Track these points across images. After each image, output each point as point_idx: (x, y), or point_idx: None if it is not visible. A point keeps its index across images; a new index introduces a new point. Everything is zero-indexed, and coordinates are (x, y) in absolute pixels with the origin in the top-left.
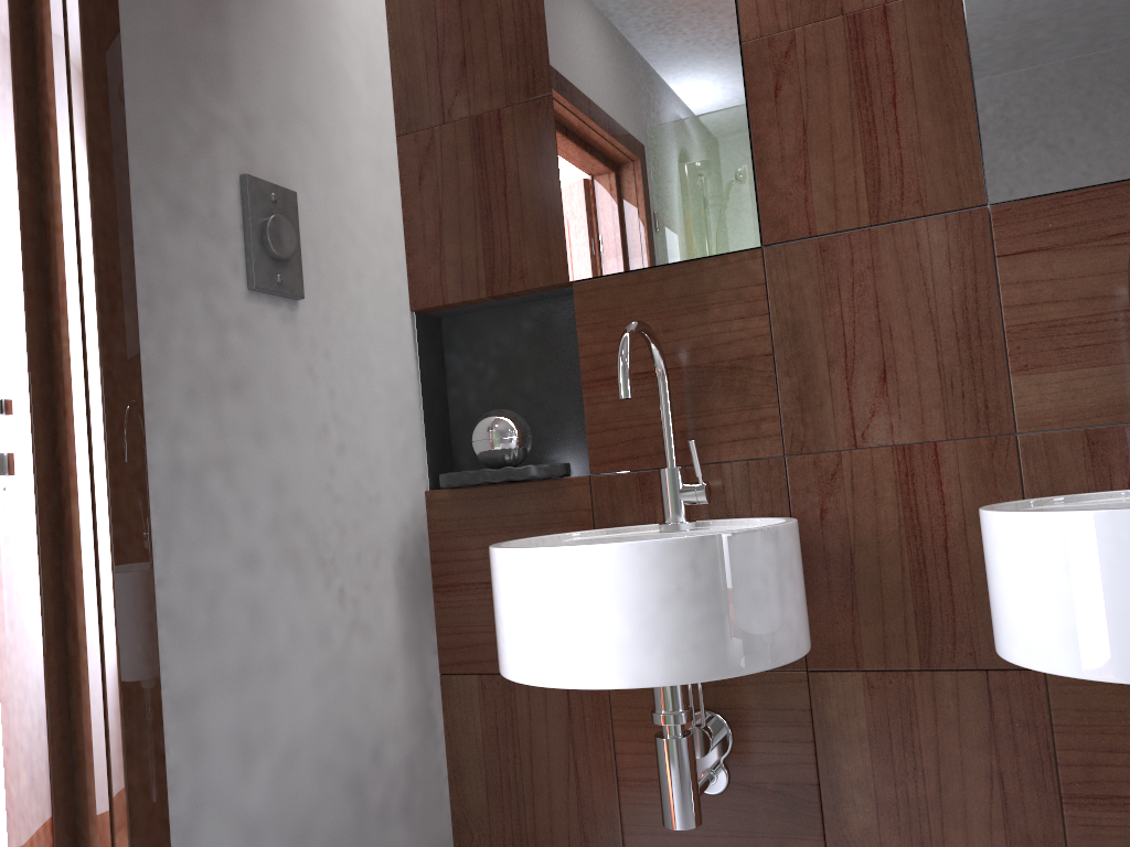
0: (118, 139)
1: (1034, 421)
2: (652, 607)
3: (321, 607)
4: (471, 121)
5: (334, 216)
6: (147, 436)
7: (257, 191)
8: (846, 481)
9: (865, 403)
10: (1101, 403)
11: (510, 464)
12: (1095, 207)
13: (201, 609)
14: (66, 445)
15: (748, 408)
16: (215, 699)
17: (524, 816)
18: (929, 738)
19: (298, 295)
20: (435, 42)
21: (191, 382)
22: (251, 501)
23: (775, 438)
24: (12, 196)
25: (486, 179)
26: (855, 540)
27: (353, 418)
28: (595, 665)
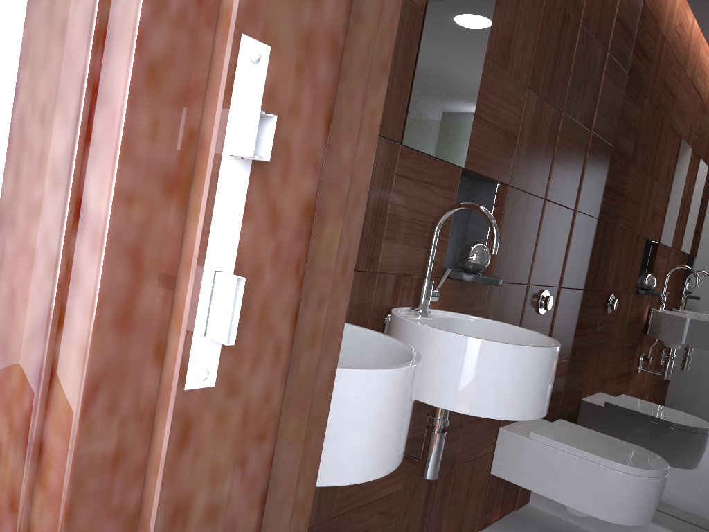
0: None
1: (384, 267)
2: (410, 409)
3: None
4: None
5: None
6: None
7: None
8: None
9: None
10: (403, 263)
11: None
12: (426, 166)
13: None
14: None
15: None
16: None
17: None
18: None
19: None
20: None
21: None
22: None
23: None
24: None
25: None
26: None
27: None
28: (384, 459)
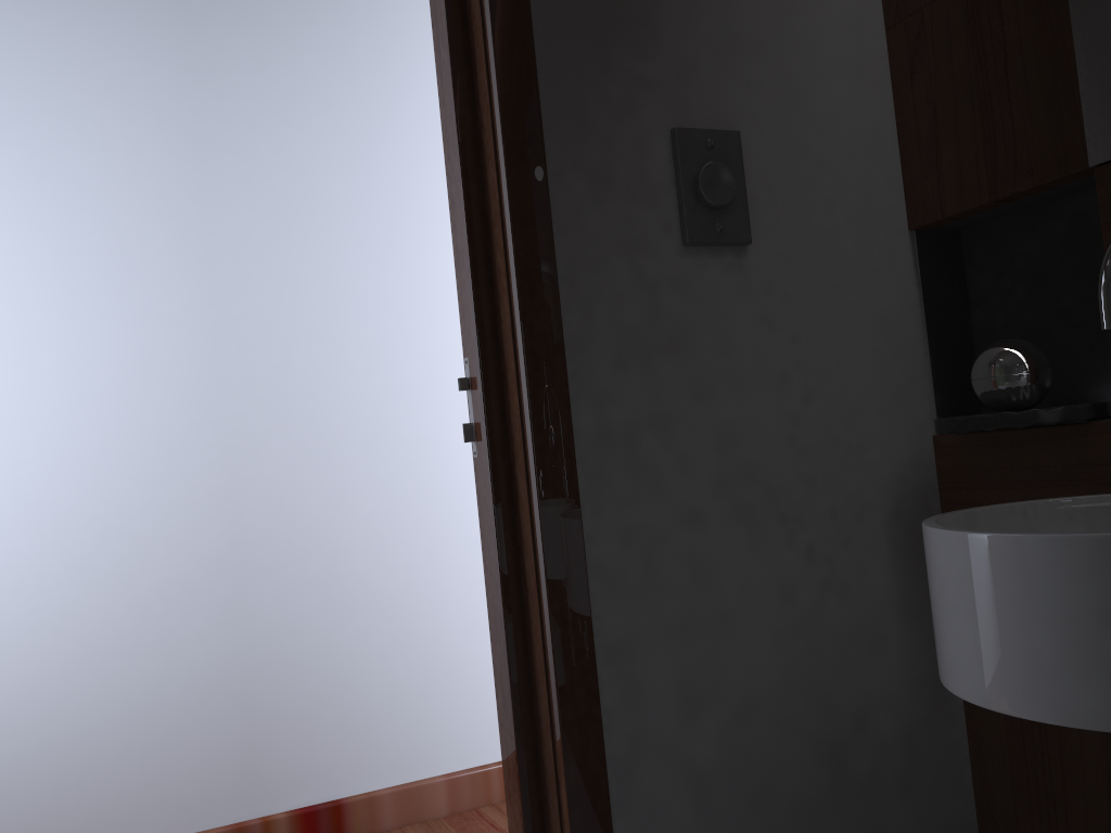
0: (533, 130)
1: None
2: (1086, 624)
3: (782, 564)
4: None
5: (795, 145)
6: (572, 404)
7: (688, 142)
8: None
9: None
10: None
11: (1018, 407)
12: None
13: (635, 564)
14: (509, 415)
15: None
16: (653, 650)
17: (1056, 826)
18: None
19: (743, 240)
20: None
21: (618, 347)
22: (690, 458)
23: None
24: (460, 202)
25: (982, 56)
26: None
27: (824, 362)
28: (1012, 686)
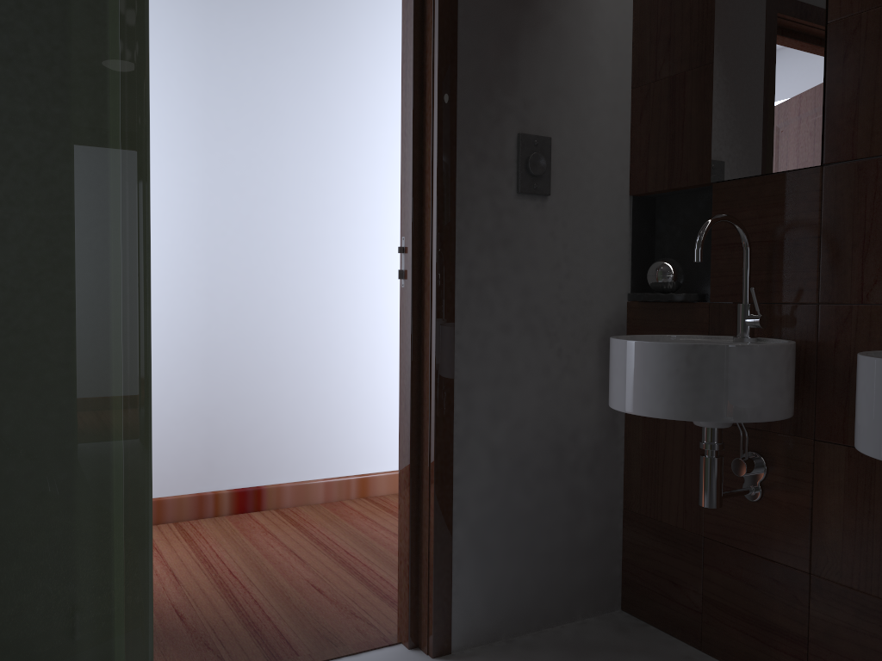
0: (452, 129)
1: None
2: (662, 377)
3: (545, 356)
4: (669, 79)
5: (578, 146)
6: (456, 266)
7: (525, 141)
8: (853, 324)
9: (871, 274)
10: None
11: (666, 291)
12: None
13: (476, 347)
14: (424, 268)
15: (801, 271)
16: (480, 389)
17: (657, 491)
18: (880, 495)
19: (546, 193)
20: (655, 29)
21: (480, 241)
22: (508, 299)
23: (814, 291)
24: (410, 158)
25: (673, 116)
26: (853, 363)
27: (578, 259)
28: (633, 402)
